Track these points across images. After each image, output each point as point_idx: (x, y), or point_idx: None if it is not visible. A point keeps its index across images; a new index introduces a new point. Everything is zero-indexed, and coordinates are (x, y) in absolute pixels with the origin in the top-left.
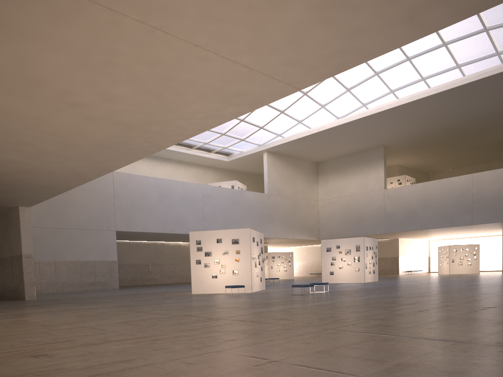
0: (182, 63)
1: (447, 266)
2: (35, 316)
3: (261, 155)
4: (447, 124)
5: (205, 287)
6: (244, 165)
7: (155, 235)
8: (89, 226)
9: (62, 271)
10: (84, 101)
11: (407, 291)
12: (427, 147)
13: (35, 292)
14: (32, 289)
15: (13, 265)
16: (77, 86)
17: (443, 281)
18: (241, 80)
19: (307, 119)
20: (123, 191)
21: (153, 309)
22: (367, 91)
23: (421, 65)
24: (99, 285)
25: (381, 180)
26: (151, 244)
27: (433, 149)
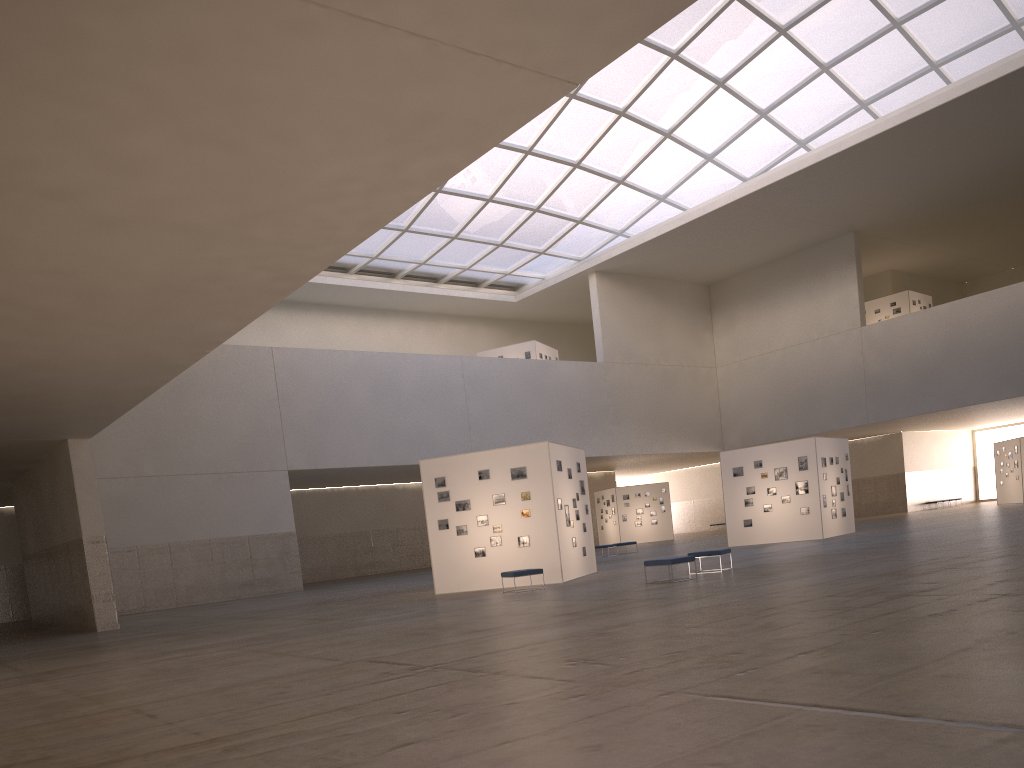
0: (253, 47)
1: (1016, 485)
2: (63, 678)
3: (584, 281)
4: (997, 164)
5: (461, 579)
6: (551, 307)
7: (372, 473)
8: (232, 465)
9: (185, 562)
10: (72, 183)
11: (915, 556)
12: (954, 223)
13: (116, 613)
14: (110, 609)
15: (70, 561)
16: (36, 144)
17: (1007, 521)
18: (420, 78)
19: (678, 191)
20: (296, 386)
21: (318, 644)
22: (806, 111)
23: (926, 35)
24: (262, 586)
25: (852, 308)
26: (370, 491)
27: (969, 227)
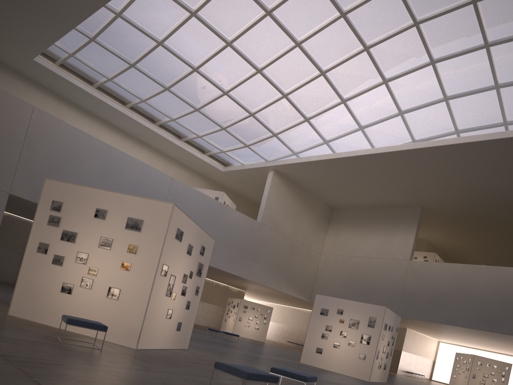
0: None
1: (464, 381)
2: None
3: (265, 174)
4: None
5: (39, 309)
6: (242, 184)
7: None
8: None
9: None
10: None
11: None
12: (473, 224)
13: None
14: None
15: None
16: None
17: None
18: None
19: (336, 141)
20: (43, 140)
21: None
22: (425, 122)
23: (509, 101)
24: None
25: (408, 248)
26: None
27: (478, 231)
